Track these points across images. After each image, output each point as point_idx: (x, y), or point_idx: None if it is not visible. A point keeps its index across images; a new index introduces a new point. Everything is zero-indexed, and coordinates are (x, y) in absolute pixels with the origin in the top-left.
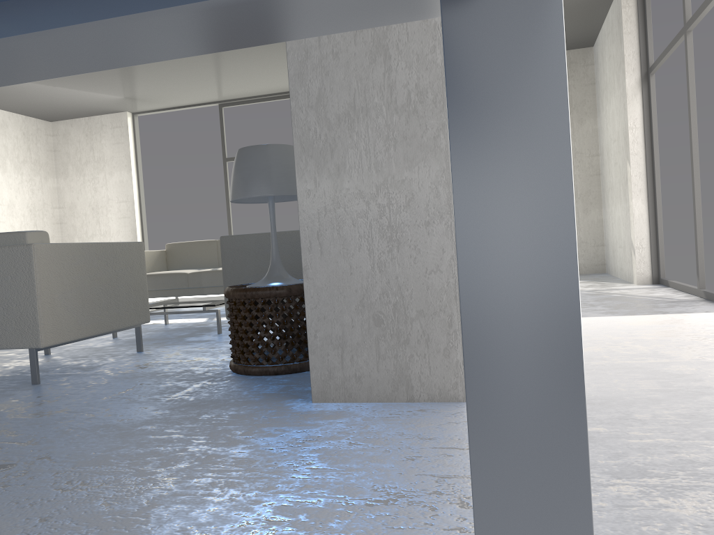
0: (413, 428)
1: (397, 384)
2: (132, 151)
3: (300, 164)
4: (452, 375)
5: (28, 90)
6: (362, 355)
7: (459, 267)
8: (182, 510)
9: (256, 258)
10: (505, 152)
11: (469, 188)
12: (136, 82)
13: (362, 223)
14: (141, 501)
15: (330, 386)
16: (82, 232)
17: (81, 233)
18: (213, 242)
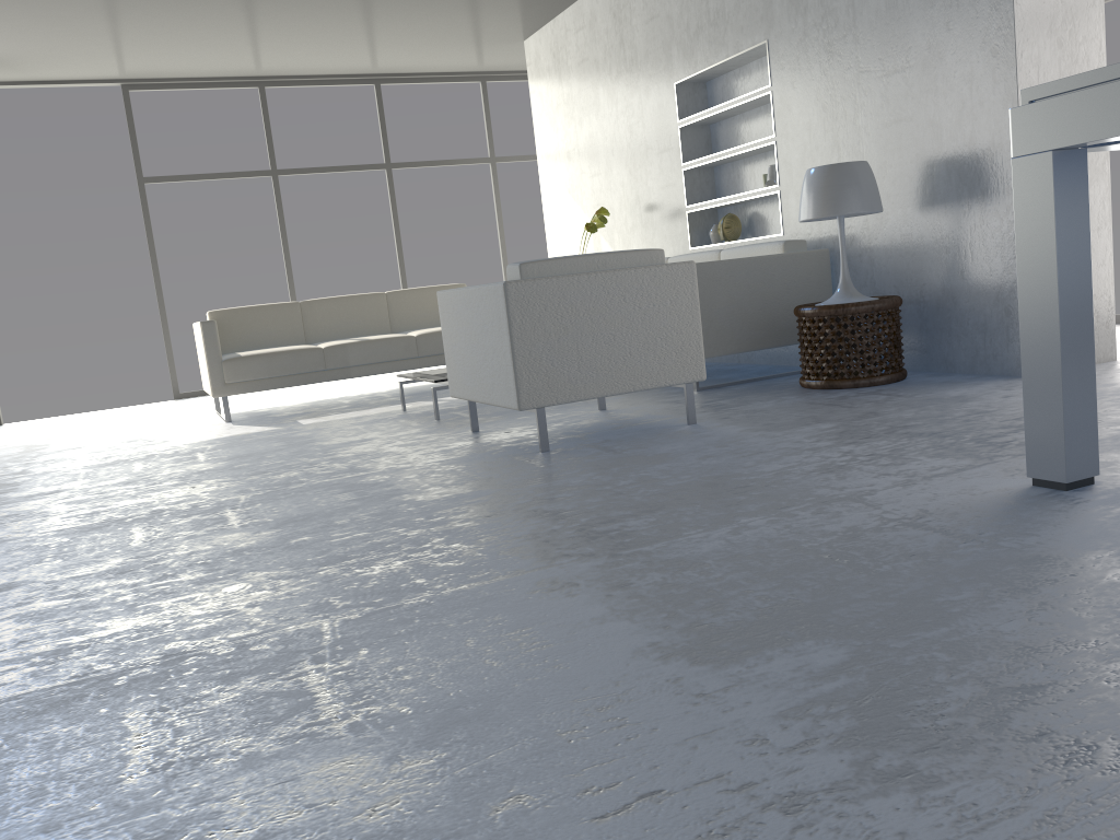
0: None
1: None
2: None
3: None
4: (1110, 342)
5: None
6: None
7: None
8: None
9: (728, 288)
10: None
11: None
12: (54, 34)
13: None
14: None
15: None
16: None
17: None
18: (295, 304)
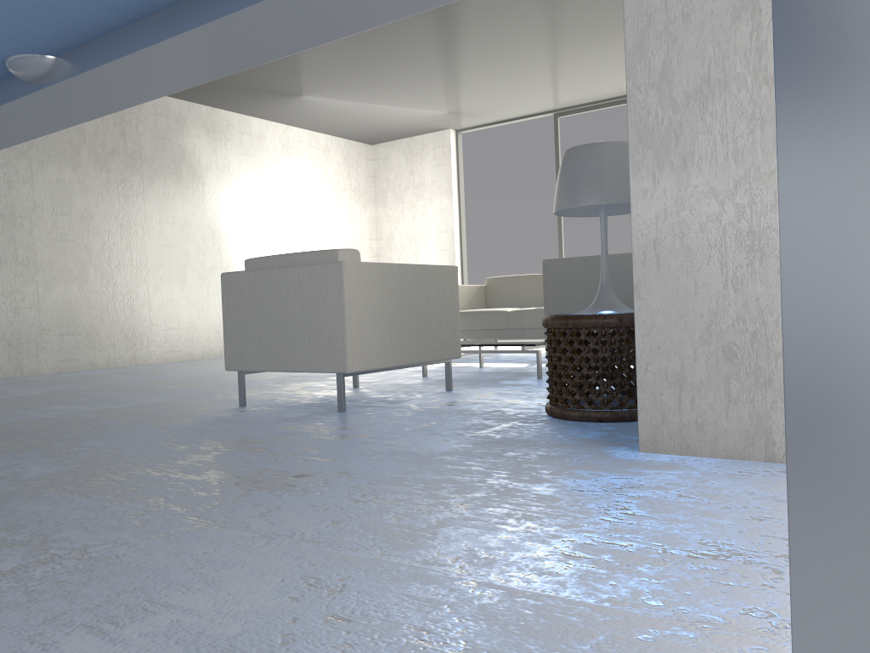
0: (767, 489)
1: (753, 437)
2: (453, 174)
3: (636, 157)
4: None
5: (350, 110)
6: (706, 397)
7: (779, 193)
8: (471, 533)
9: (585, 287)
10: (849, 40)
11: (797, 91)
12: (460, 93)
13: (712, 228)
14: (431, 520)
15: (663, 433)
16: None
17: None
18: (539, 276)
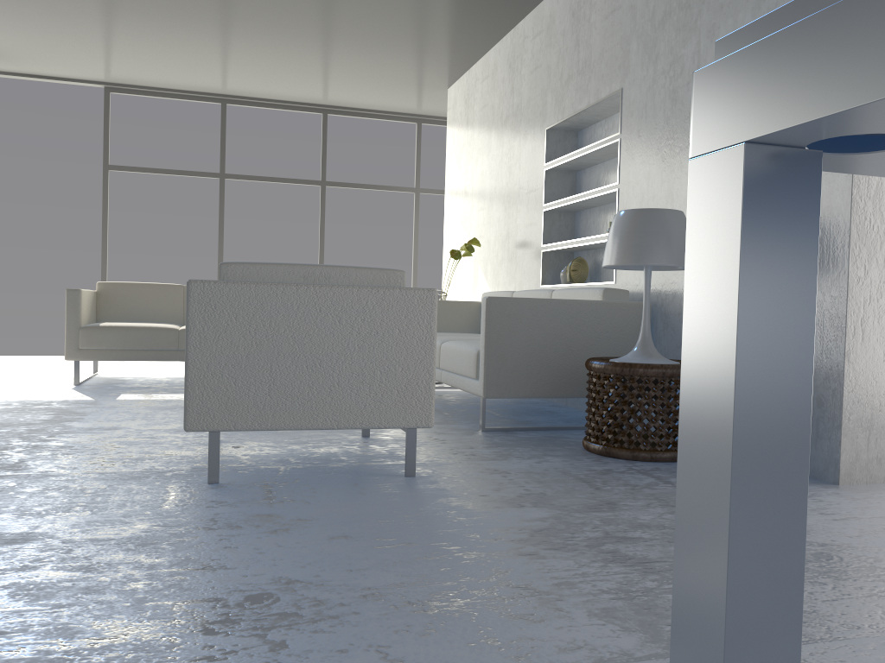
0: None
1: None
2: None
3: (854, 250)
4: None
5: None
6: (884, 438)
7: None
8: None
9: (529, 327)
10: None
11: None
12: (26, 30)
13: None
14: None
15: (855, 468)
16: None
17: None
18: (179, 287)
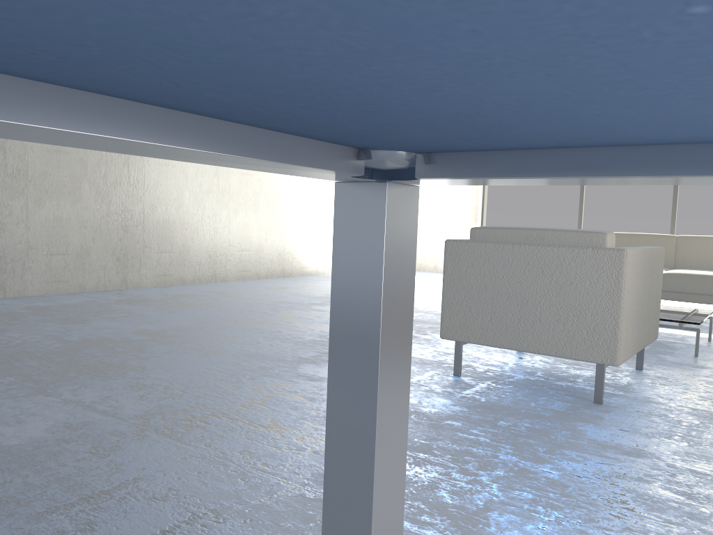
0: None
1: None
2: None
3: None
4: None
5: None
6: None
7: None
8: None
9: None
10: None
11: None
12: None
13: None
14: None
15: None
16: (422, 203)
17: (421, 204)
18: None
